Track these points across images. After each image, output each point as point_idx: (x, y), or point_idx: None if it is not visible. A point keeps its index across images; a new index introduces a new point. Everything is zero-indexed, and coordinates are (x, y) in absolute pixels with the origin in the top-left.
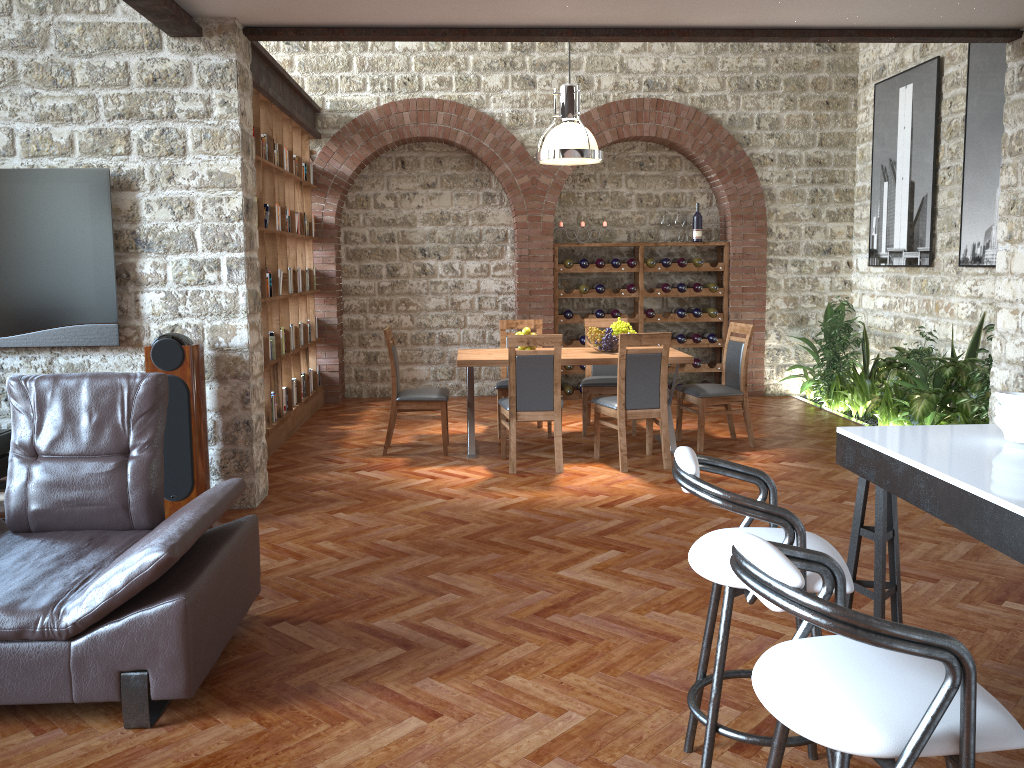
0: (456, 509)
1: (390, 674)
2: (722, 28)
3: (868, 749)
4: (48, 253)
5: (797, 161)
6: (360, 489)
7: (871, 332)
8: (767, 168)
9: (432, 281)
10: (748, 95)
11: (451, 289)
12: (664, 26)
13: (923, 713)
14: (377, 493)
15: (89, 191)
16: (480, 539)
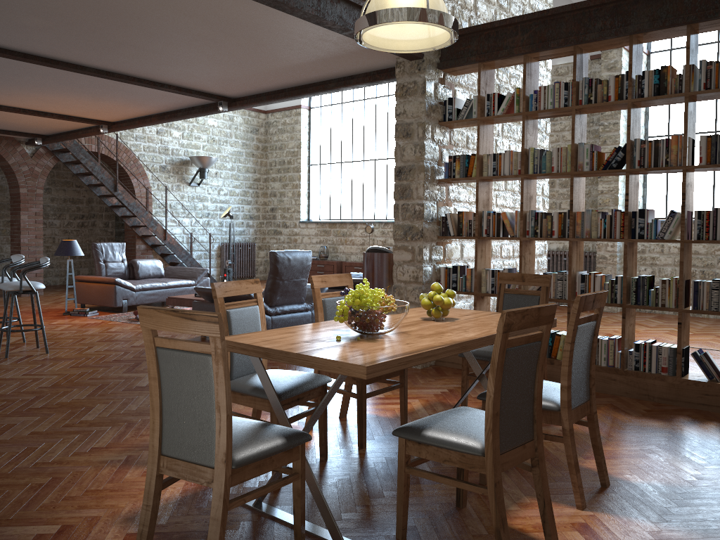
0: None
1: None
2: None
3: None
4: None
5: None
6: None
7: None
8: None
9: None
10: None
11: None
12: None
13: None
14: None
15: None
16: None
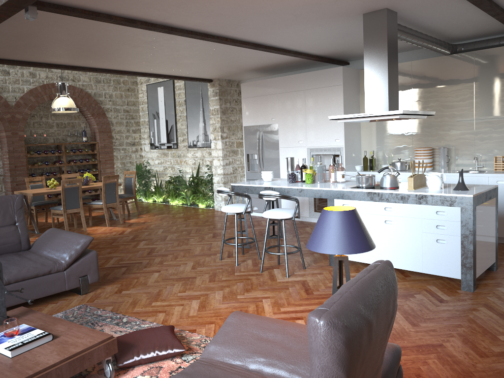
0: None
1: (132, 270)
2: (137, 72)
3: (289, 216)
4: None
5: (120, 110)
6: None
7: (153, 173)
8: (109, 113)
9: None
10: (100, 84)
11: None
12: (120, 70)
13: (292, 211)
14: None
15: None
16: (96, 248)
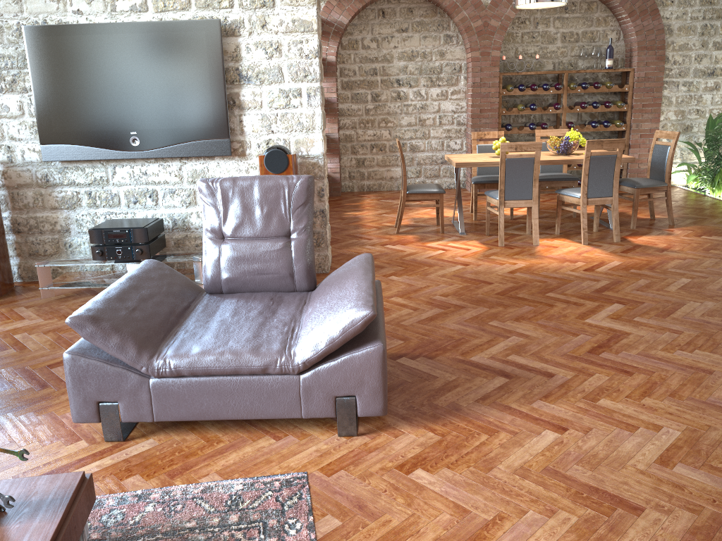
0: (476, 273)
1: (508, 397)
2: None
3: None
4: (177, 86)
5: (692, 2)
6: (396, 258)
7: None
8: (668, 8)
9: (405, 104)
10: None
11: (419, 110)
12: None
13: None
14: (410, 261)
15: (206, 37)
16: (509, 295)
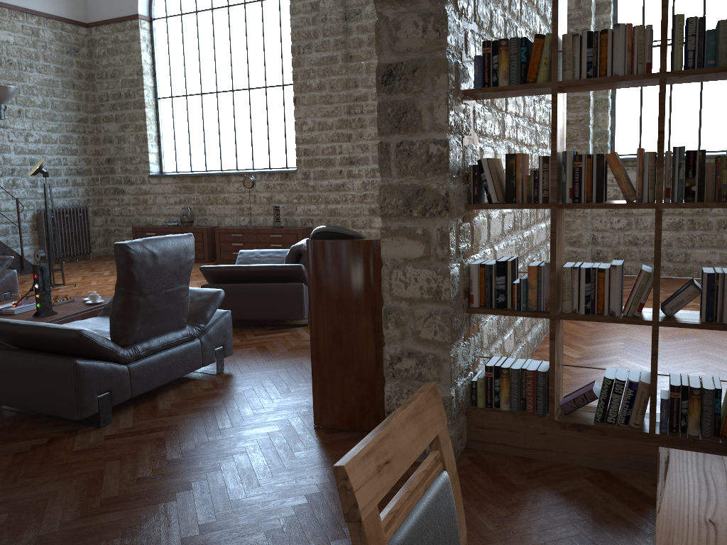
0: None
1: None
2: None
3: None
4: None
5: None
6: None
7: None
8: None
9: None
10: None
11: None
12: None
13: None
14: None
15: None
16: None
